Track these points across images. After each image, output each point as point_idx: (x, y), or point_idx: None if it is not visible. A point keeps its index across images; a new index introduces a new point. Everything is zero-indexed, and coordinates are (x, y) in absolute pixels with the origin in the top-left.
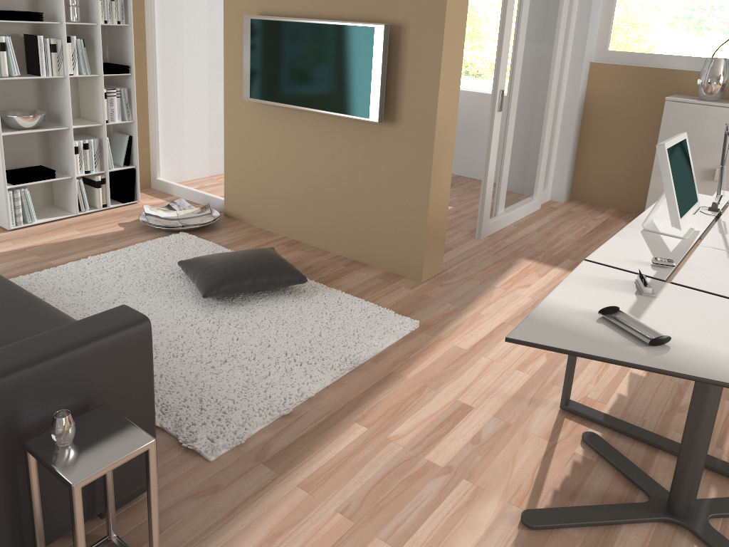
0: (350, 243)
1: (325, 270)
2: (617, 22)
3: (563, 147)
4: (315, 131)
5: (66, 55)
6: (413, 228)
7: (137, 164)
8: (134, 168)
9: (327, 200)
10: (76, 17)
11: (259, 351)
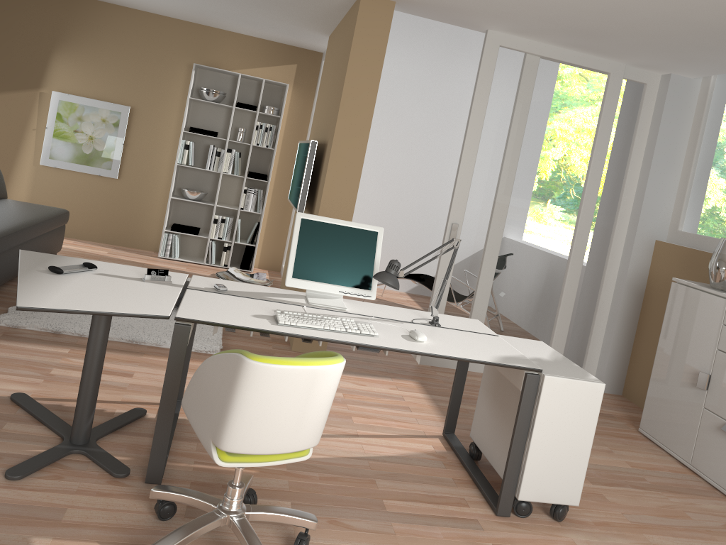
0: None
1: None
2: (690, 200)
3: (609, 328)
4: None
5: (224, 159)
6: None
7: (256, 244)
8: (255, 247)
9: None
10: (239, 138)
11: None
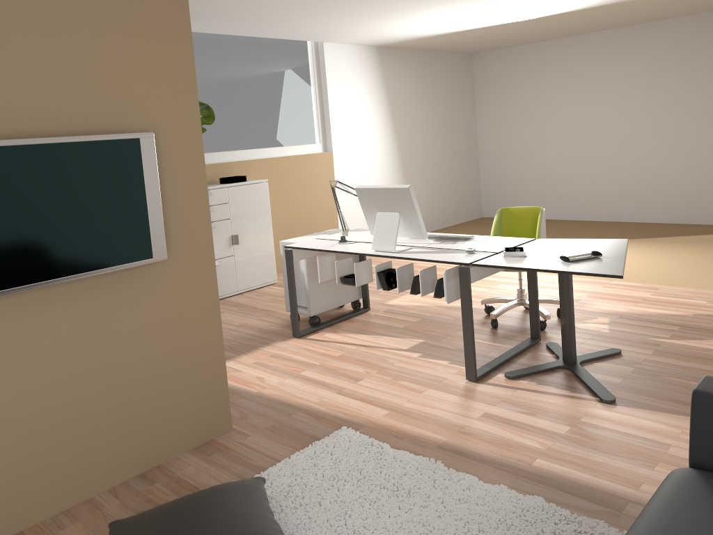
0: (124, 458)
1: (161, 499)
2: None
3: None
4: (19, 324)
5: None
6: (210, 373)
7: None
8: None
9: (68, 421)
10: None
11: (423, 527)
